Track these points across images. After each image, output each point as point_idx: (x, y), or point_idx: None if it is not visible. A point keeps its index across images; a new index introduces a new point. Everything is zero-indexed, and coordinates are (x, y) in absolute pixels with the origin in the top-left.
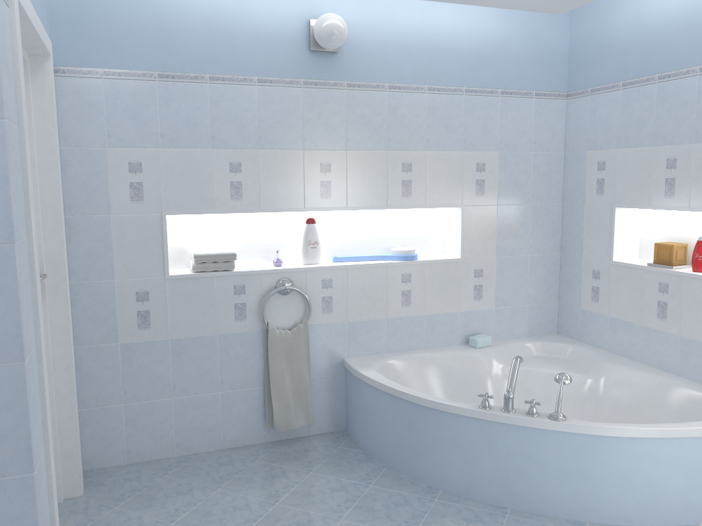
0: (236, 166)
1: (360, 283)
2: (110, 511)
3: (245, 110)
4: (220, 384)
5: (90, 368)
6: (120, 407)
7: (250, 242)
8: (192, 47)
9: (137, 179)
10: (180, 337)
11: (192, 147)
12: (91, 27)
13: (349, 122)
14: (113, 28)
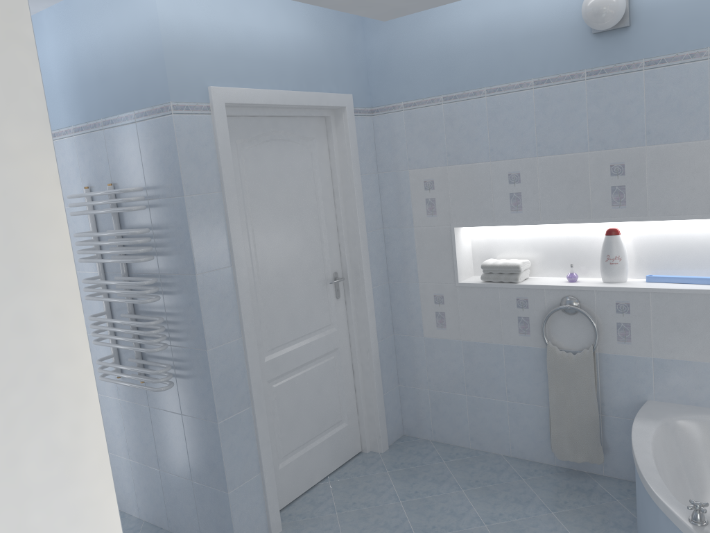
0: (514, 177)
1: (669, 312)
2: (381, 472)
3: (522, 117)
4: (506, 393)
5: (404, 353)
6: (426, 391)
7: (551, 252)
8: (470, 64)
9: (430, 196)
10: (470, 341)
11: (474, 162)
12: (393, 68)
13: (649, 111)
14: (408, 65)
